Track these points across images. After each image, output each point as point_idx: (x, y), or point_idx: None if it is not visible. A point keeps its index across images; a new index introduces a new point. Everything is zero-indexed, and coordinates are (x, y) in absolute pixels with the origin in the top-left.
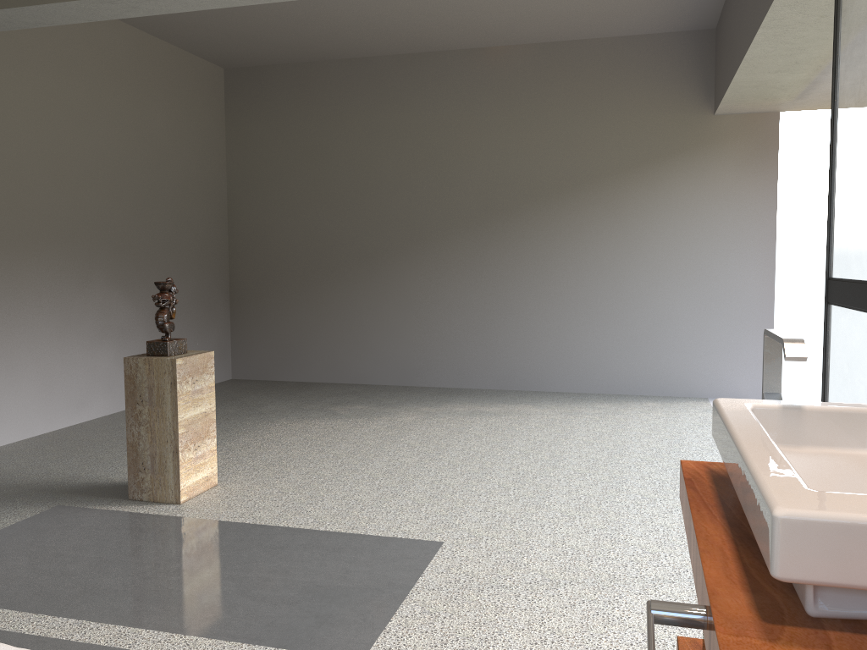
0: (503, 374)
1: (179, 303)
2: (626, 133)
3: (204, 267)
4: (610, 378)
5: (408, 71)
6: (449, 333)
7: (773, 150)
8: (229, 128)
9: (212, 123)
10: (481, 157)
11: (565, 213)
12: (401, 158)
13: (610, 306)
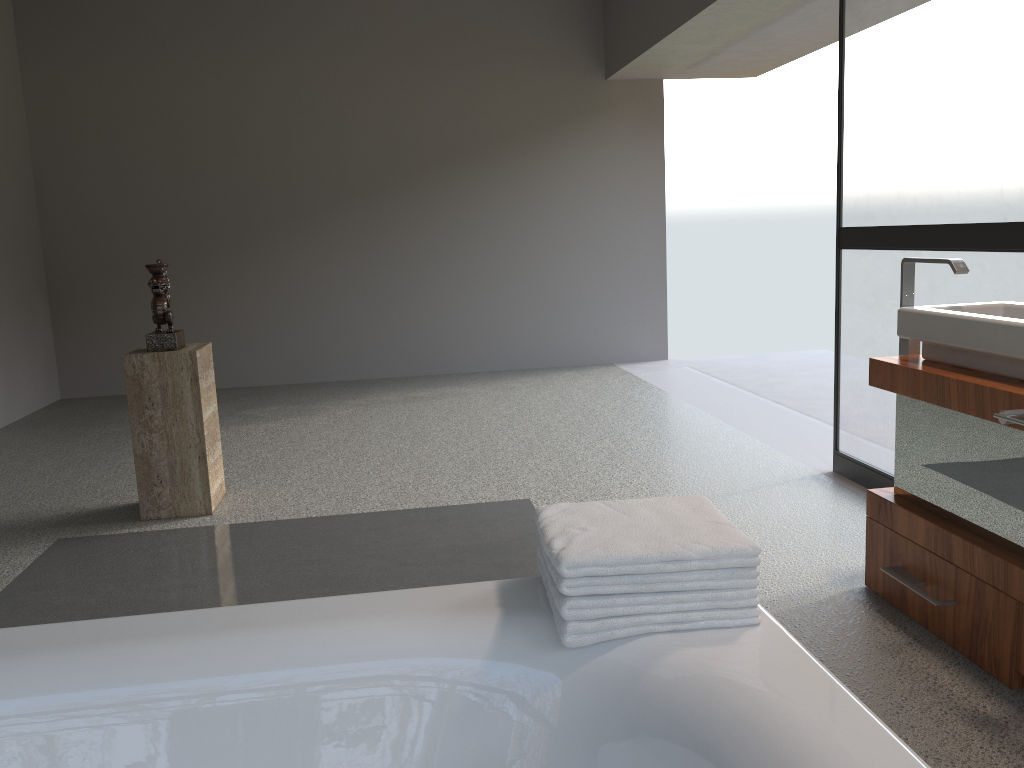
0: (408, 359)
1: (3, 305)
2: (522, 96)
3: (20, 257)
4: (520, 353)
5: (272, 15)
6: (343, 320)
7: (659, 117)
8: (27, 75)
9: (8, 68)
10: (367, 119)
11: (464, 182)
12: (271, 119)
13: (515, 279)
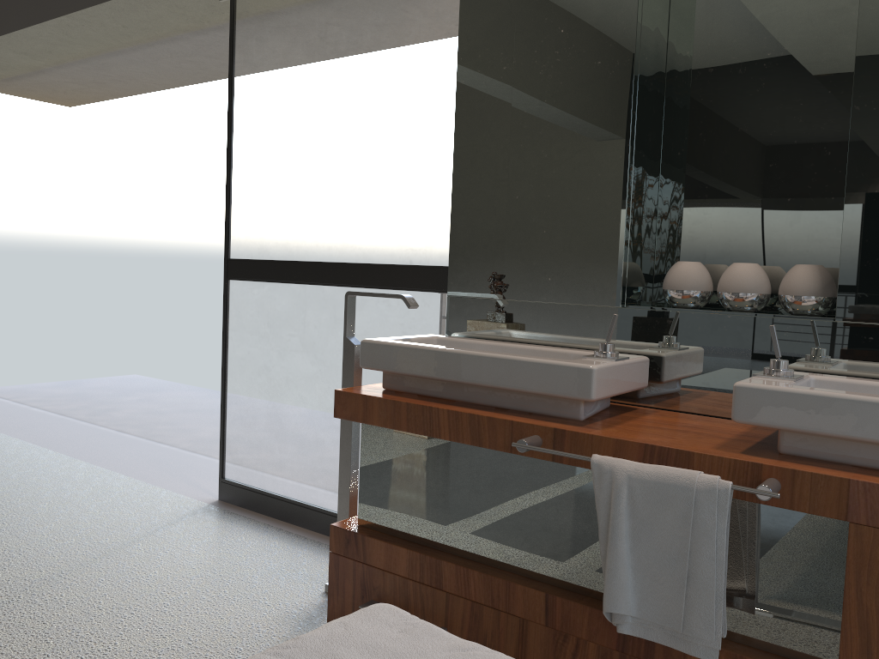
0: None
1: None
2: None
3: None
4: None
5: None
6: None
7: None
8: None
9: None
10: None
11: None
12: None
13: None
